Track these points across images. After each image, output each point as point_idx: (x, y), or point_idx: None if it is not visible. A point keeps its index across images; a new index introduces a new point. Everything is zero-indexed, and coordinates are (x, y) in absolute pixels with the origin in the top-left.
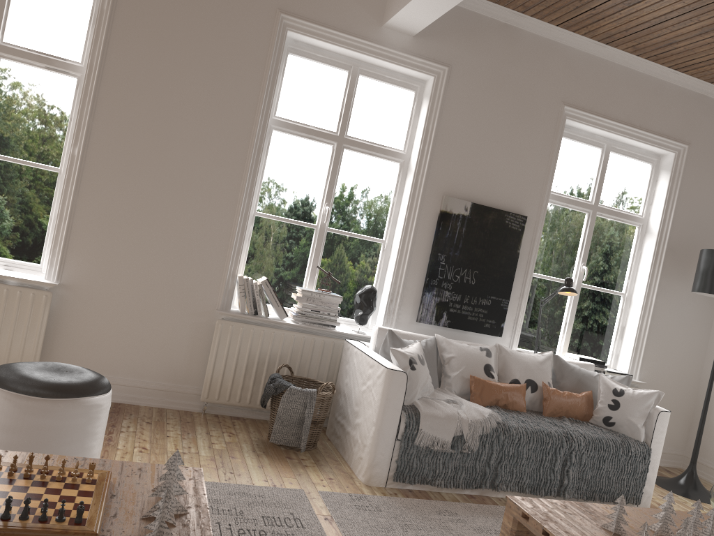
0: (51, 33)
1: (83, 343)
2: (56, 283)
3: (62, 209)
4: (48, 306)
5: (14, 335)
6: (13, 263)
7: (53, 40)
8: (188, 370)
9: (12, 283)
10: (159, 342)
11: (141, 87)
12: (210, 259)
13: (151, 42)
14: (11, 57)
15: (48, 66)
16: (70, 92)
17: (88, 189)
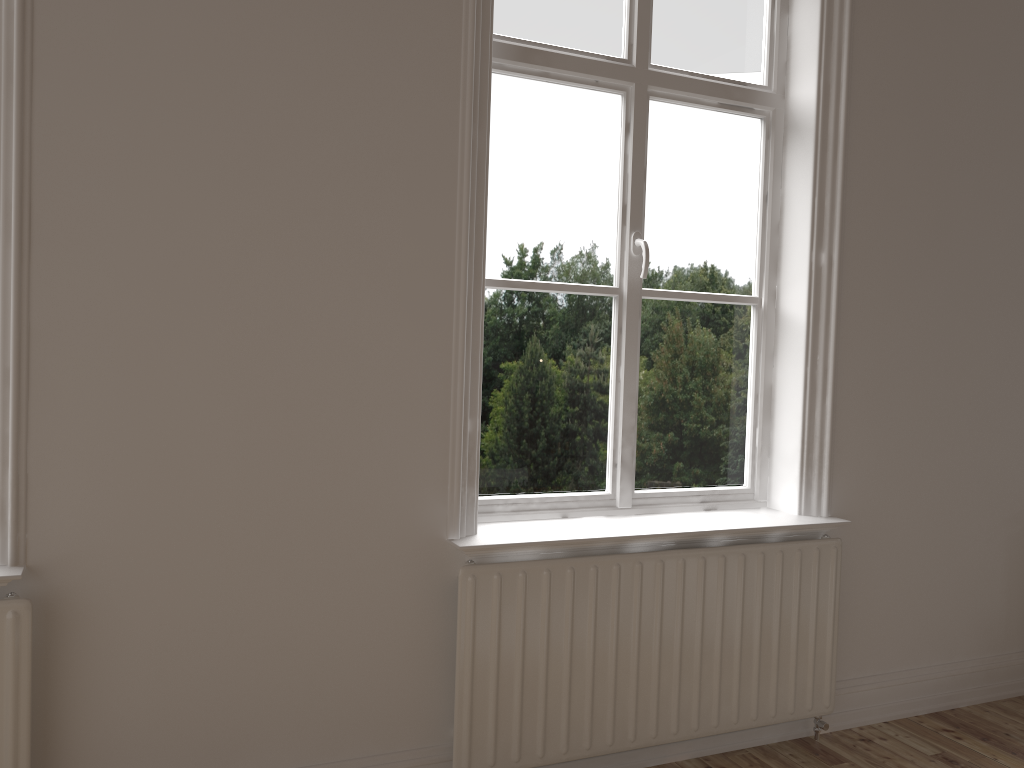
0: (714, 35)
1: (870, 619)
2: (834, 518)
3: (812, 374)
4: (839, 566)
5: (798, 636)
6: (711, 494)
7: (719, 50)
8: (1007, 623)
9: (773, 537)
10: (967, 585)
11: (904, 116)
12: (1017, 417)
13: (909, 27)
14: (667, 94)
15: (724, 102)
16: (753, 147)
17: (851, 328)
